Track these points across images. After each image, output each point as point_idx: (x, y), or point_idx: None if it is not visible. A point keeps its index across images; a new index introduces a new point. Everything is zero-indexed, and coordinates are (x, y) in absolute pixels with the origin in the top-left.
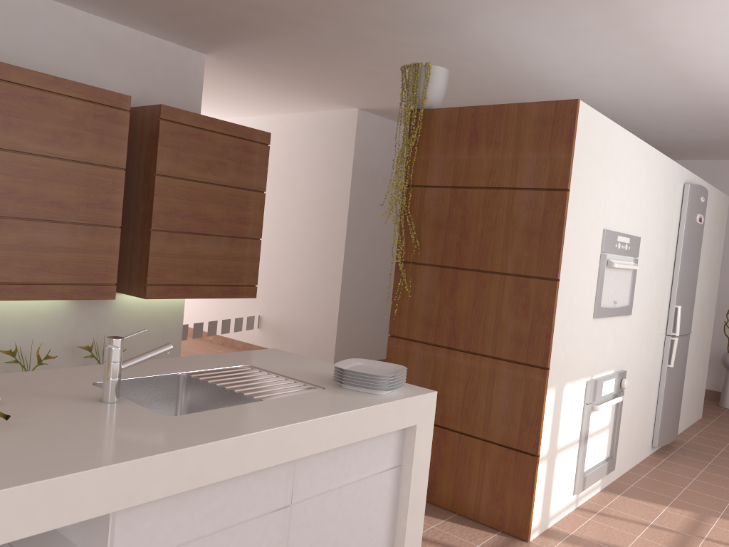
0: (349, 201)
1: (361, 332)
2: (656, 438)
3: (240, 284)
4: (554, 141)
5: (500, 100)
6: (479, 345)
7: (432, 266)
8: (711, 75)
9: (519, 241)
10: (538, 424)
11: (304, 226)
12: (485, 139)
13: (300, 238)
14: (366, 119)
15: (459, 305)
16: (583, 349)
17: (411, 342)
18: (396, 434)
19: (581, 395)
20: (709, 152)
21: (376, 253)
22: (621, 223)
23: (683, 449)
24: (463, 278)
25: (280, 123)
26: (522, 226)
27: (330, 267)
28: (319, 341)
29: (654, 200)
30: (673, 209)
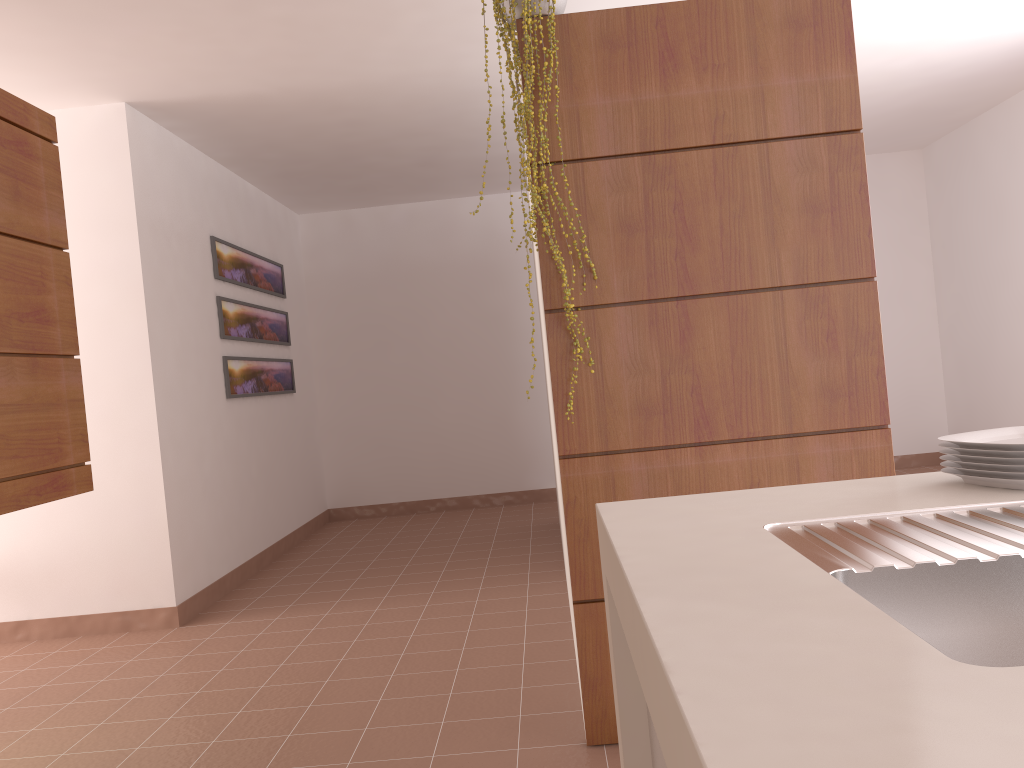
0: (143, 281)
1: (200, 530)
2: None
3: (65, 464)
4: (822, 53)
5: (421, 75)
6: (759, 423)
7: (631, 305)
8: None
9: (795, 228)
10: None
11: None
12: (693, 62)
13: None
14: (139, 124)
15: (704, 363)
16: None
17: (616, 457)
18: None
19: None
20: None
21: (193, 377)
22: None
23: None
24: (700, 314)
25: None
26: (795, 202)
27: (125, 417)
28: (129, 569)
29: None
30: None
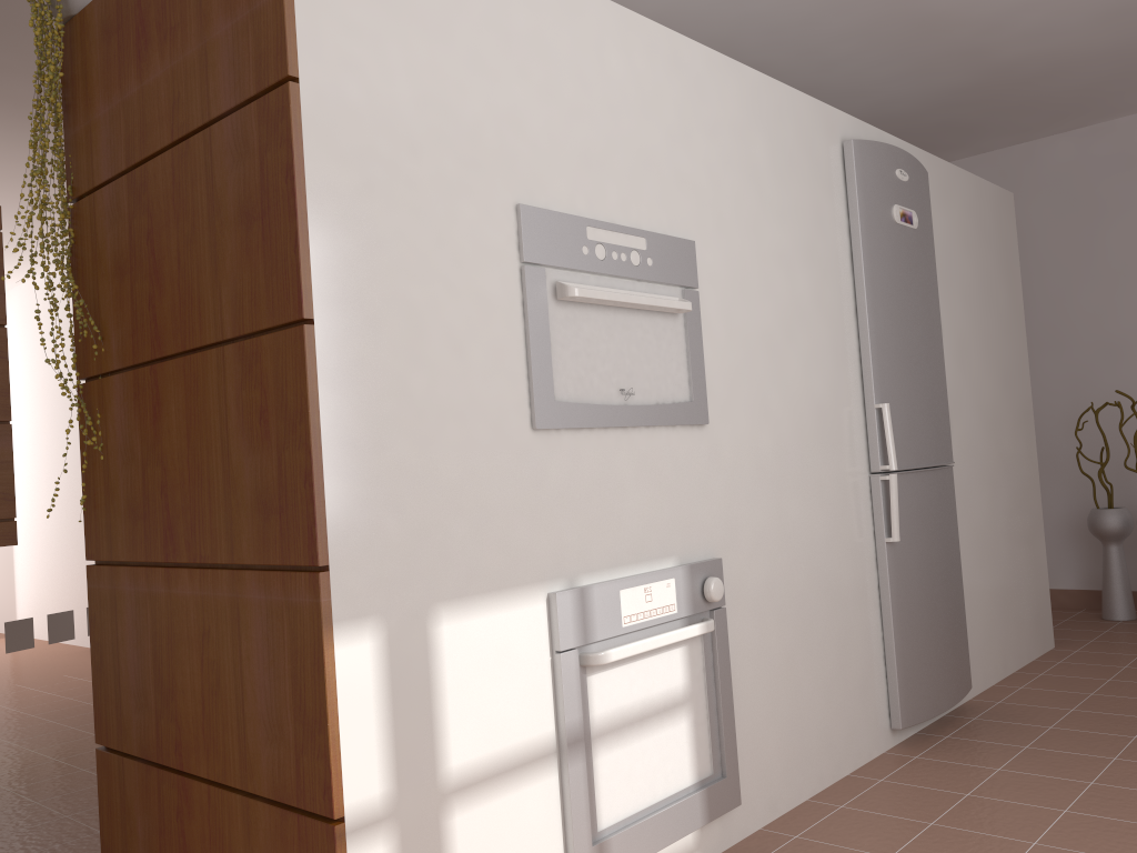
0: None
1: None
2: (896, 708)
3: None
4: None
5: None
6: (208, 543)
7: (123, 373)
8: None
9: (233, 250)
10: (324, 729)
11: None
12: (157, 31)
13: None
14: None
15: (169, 452)
16: (506, 510)
17: (117, 570)
18: None
19: (535, 632)
20: (975, 128)
21: None
22: (599, 201)
23: (979, 722)
24: (167, 383)
25: None
26: (233, 210)
27: None
28: None
29: (733, 163)
30: (818, 192)
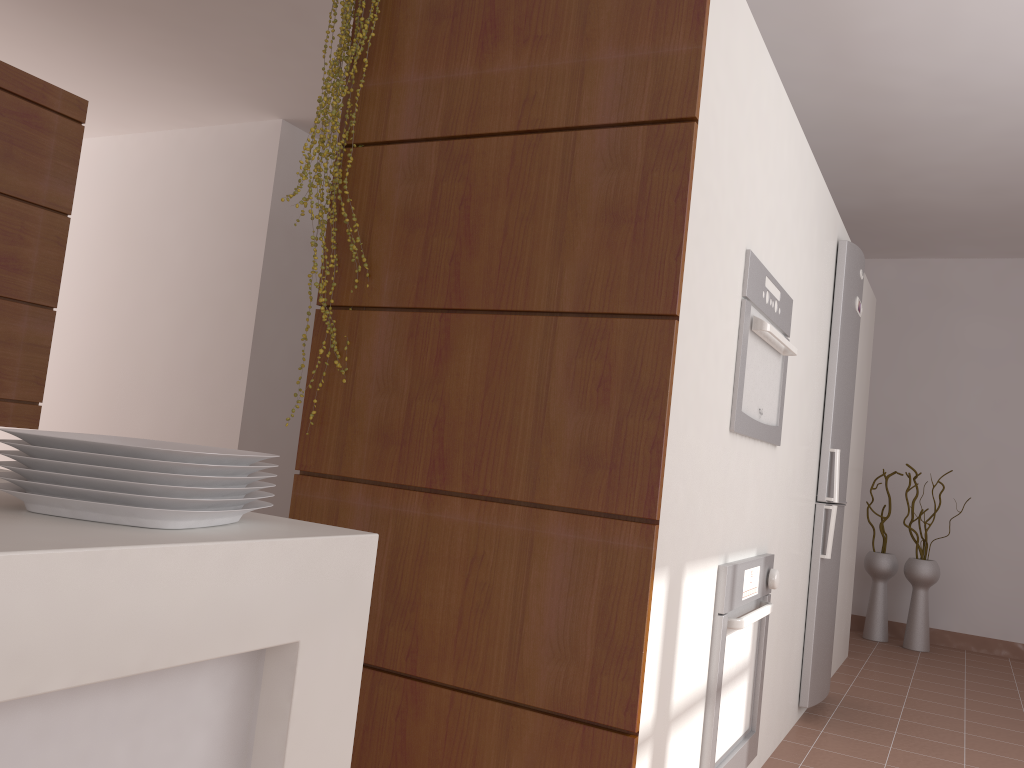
0: (260, 279)
1: None
2: (806, 690)
3: (0, 396)
4: (663, 20)
5: None
6: (498, 480)
7: (396, 312)
8: (889, 40)
9: (588, 240)
10: (636, 655)
11: (177, 326)
12: (515, 33)
13: (169, 349)
14: (298, 141)
15: (454, 393)
16: (714, 494)
17: (346, 485)
18: (224, 679)
19: (711, 596)
20: None
21: None
22: (769, 257)
23: (844, 709)
24: (463, 332)
25: (142, 148)
26: (594, 207)
27: (222, 399)
28: None
29: (807, 243)
30: (827, 276)
